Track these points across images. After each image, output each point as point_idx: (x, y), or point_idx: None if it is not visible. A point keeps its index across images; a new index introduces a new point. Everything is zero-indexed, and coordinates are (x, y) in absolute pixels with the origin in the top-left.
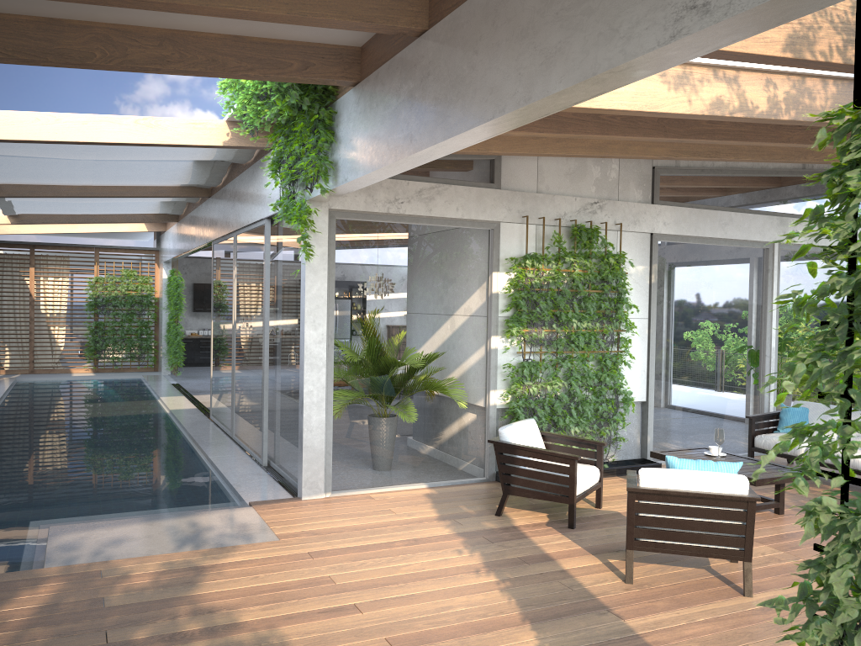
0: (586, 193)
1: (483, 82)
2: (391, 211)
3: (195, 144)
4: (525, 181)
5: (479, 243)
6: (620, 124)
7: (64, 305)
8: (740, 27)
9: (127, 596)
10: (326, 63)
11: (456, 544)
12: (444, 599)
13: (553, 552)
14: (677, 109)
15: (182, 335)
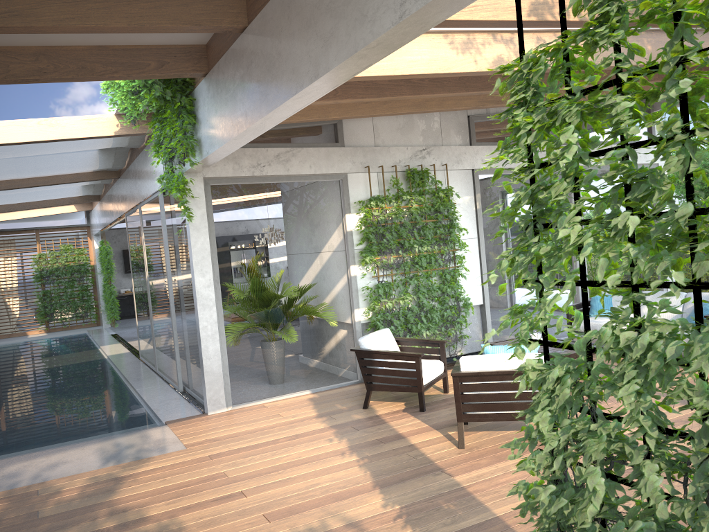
0: (415, 143)
1: (287, 65)
2: (255, 174)
3: (91, 136)
4: (364, 138)
5: (332, 192)
6: (428, 84)
7: (15, 280)
8: (445, 5)
9: (57, 507)
10: (178, 60)
11: (328, 435)
12: (313, 478)
13: (405, 431)
14: (466, 69)
15: (115, 293)
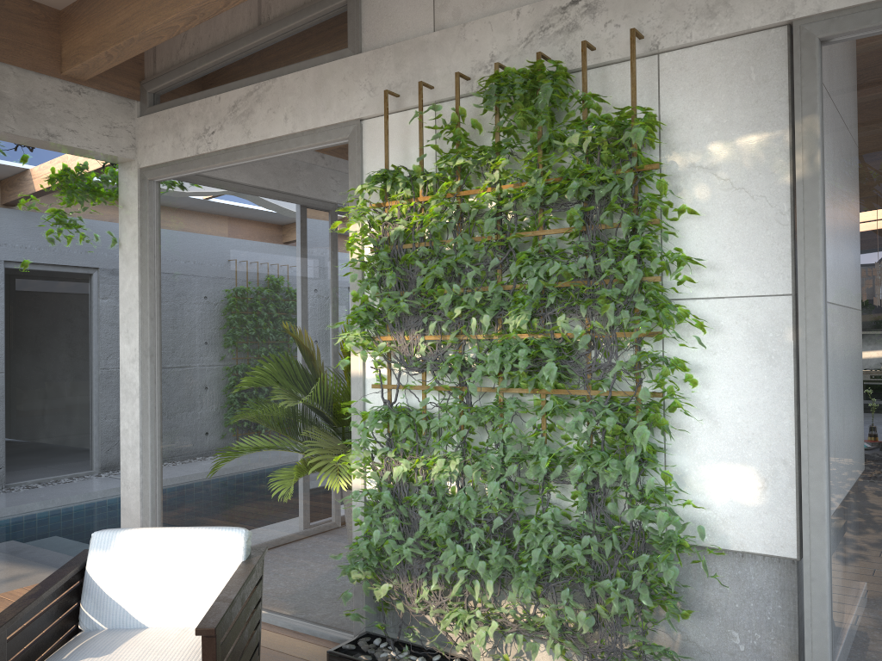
0: None
1: None
2: (200, 151)
3: None
4: (408, 18)
5: (334, 171)
6: None
7: None
8: None
9: None
10: None
11: None
12: None
13: None
14: None
15: None
